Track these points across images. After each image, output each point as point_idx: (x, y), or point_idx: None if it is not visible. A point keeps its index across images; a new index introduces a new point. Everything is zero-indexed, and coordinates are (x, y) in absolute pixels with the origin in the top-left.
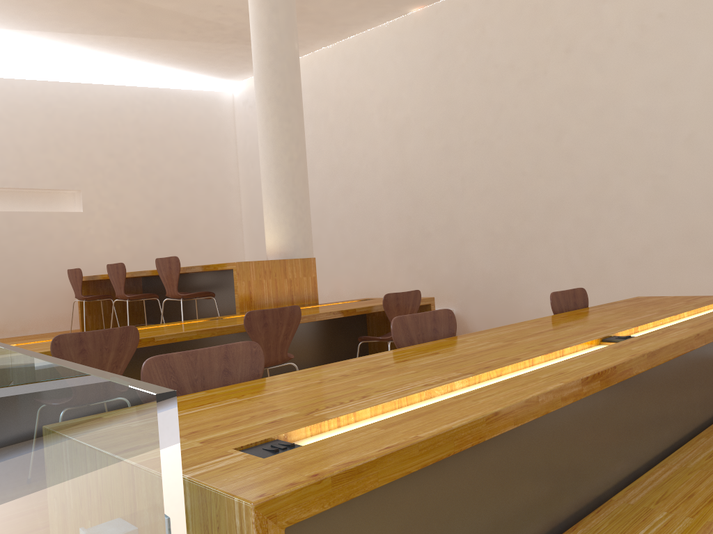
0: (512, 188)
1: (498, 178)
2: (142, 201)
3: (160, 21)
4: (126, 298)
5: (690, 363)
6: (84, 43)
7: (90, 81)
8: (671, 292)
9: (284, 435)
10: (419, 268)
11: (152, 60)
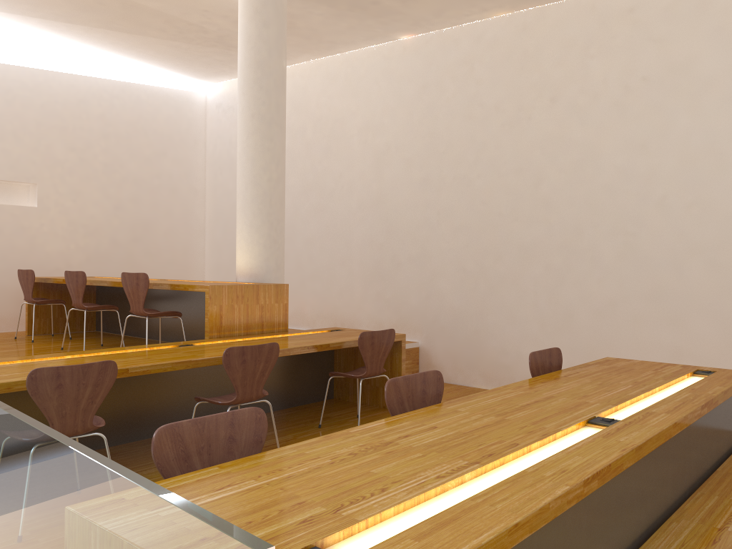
0: (488, 227)
1: (475, 216)
2: (102, 200)
3: (140, 17)
4: (84, 308)
5: (667, 450)
6: (54, 30)
7: (55, 68)
8: (632, 346)
9: (321, 541)
10: (387, 296)
11: (125, 53)
